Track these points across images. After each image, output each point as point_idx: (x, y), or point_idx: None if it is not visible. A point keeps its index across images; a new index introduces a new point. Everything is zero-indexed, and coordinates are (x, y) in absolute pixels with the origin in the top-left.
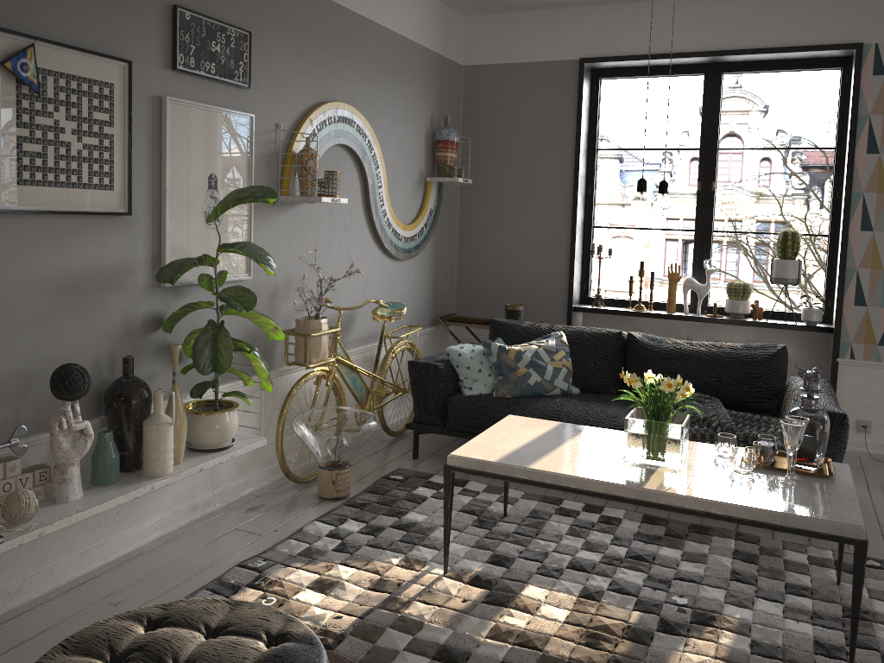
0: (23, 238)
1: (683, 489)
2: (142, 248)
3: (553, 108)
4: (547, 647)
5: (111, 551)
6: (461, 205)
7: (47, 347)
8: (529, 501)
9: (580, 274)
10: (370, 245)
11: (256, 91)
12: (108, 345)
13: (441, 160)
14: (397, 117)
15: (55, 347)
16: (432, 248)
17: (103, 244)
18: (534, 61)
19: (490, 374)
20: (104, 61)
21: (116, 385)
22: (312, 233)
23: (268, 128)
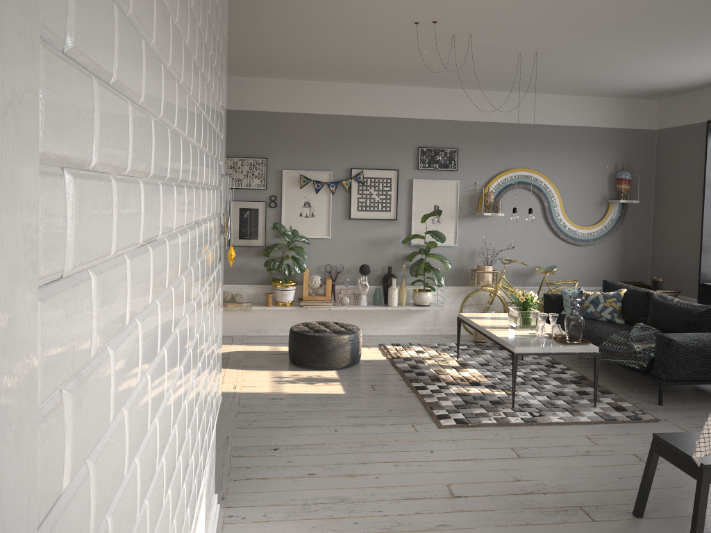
0: (359, 226)
1: (495, 331)
2: (402, 231)
3: (695, 153)
4: (441, 374)
5: (386, 332)
6: (653, 215)
7: (365, 259)
8: (543, 360)
9: None
10: (550, 236)
11: (463, 171)
12: (388, 262)
13: (617, 189)
14: (576, 169)
15: (368, 260)
16: (619, 240)
17: (386, 229)
18: (687, 124)
19: None
20: (387, 171)
21: (384, 275)
22: (500, 229)
23: (469, 184)
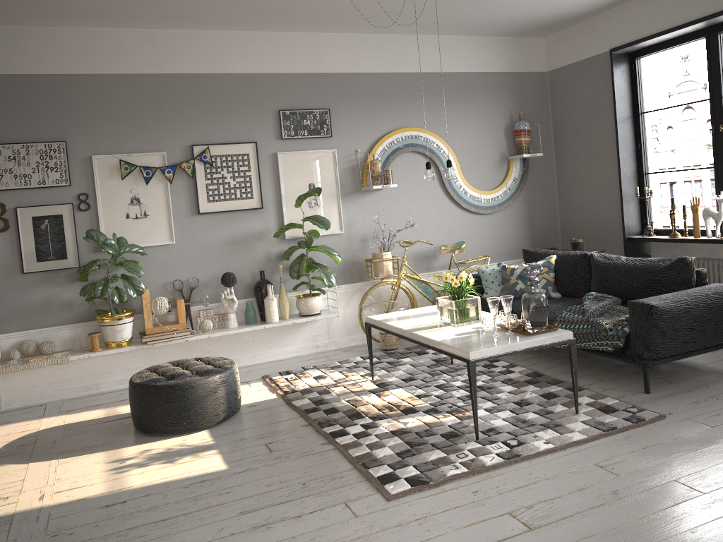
0: (213, 223)
1: (428, 334)
2: (272, 222)
3: (599, 89)
4: (359, 406)
5: (268, 357)
6: (556, 170)
7: (228, 266)
8: None
9: (638, 211)
10: (450, 207)
11: (339, 136)
12: (258, 266)
13: (517, 143)
14: (469, 124)
15: (232, 266)
16: (525, 203)
17: (251, 222)
18: (585, 58)
19: (499, 284)
20: (242, 145)
21: (256, 282)
22: (393, 205)
23: (349, 153)
